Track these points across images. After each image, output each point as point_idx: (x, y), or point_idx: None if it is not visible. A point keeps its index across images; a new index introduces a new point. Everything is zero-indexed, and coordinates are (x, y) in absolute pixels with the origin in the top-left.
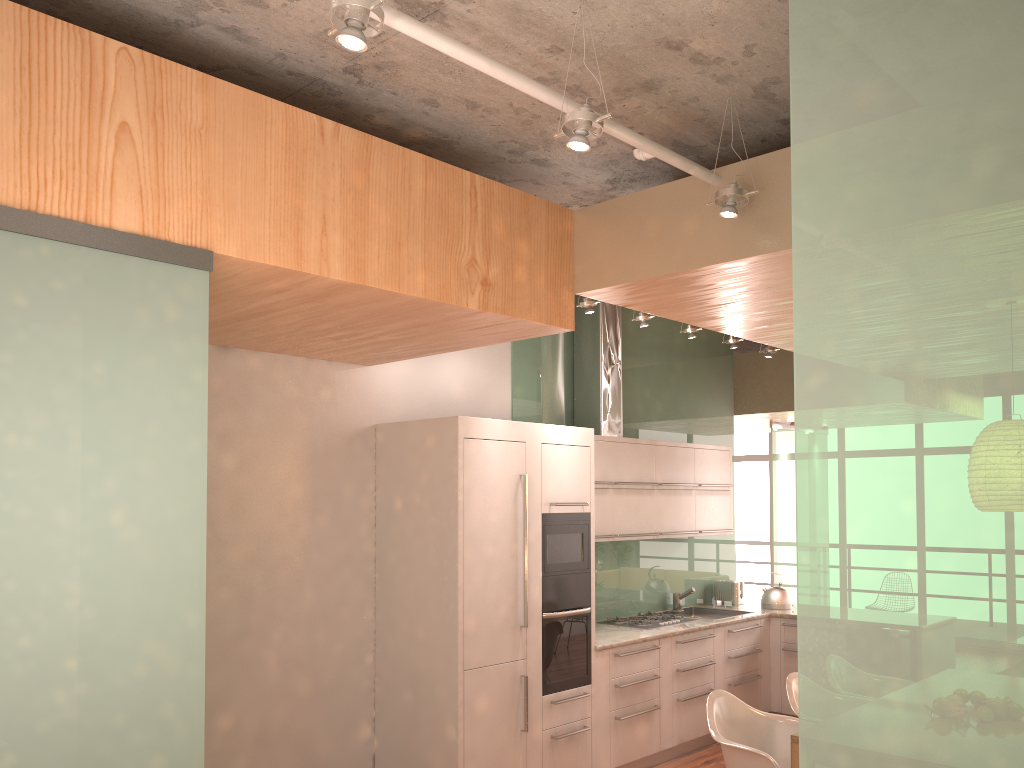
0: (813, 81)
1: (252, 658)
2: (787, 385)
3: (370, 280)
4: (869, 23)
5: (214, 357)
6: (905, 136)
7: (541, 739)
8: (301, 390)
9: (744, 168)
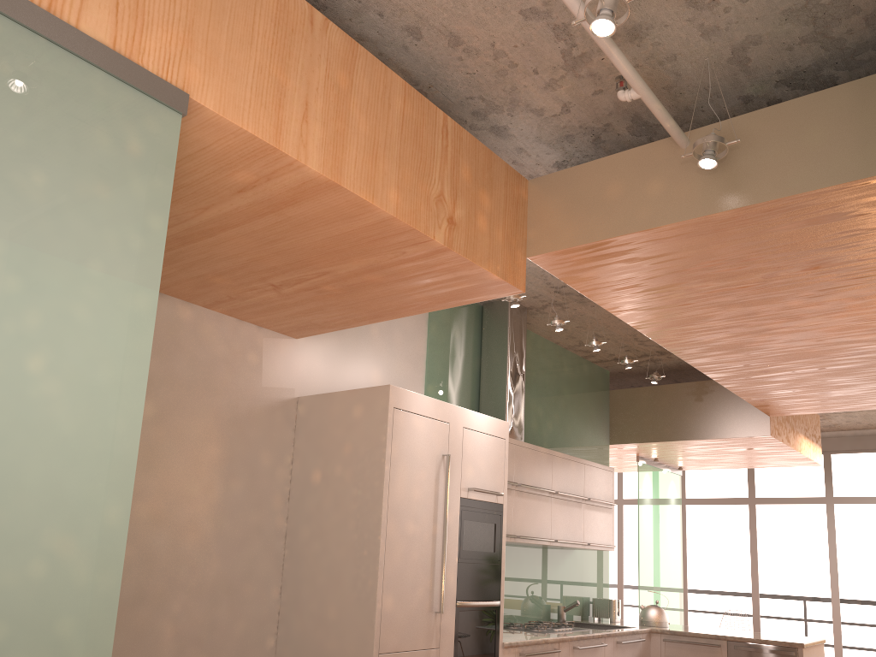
0: None
1: (146, 628)
2: (660, 418)
3: (346, 182)
4: None
5: None
6: None
7: None
8: (228, 350)
9: (715, 130)
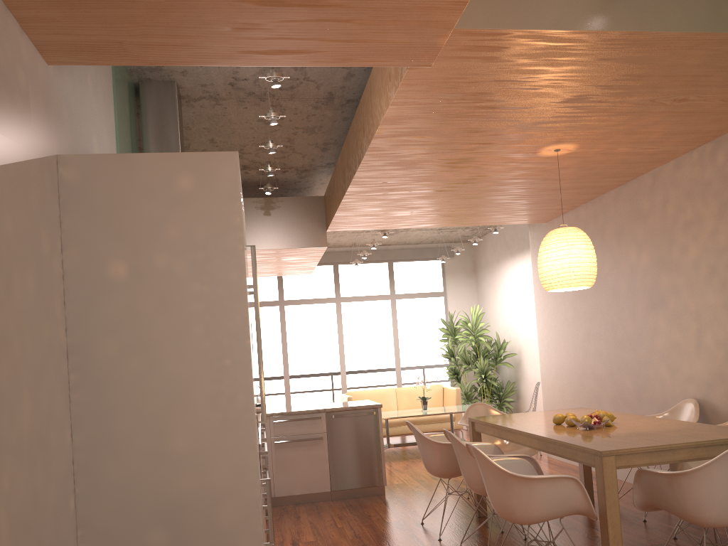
0: None
1: None
2: None
3: None
4: None
5: None
6: None
7: None
8: (2, 53)
9: None
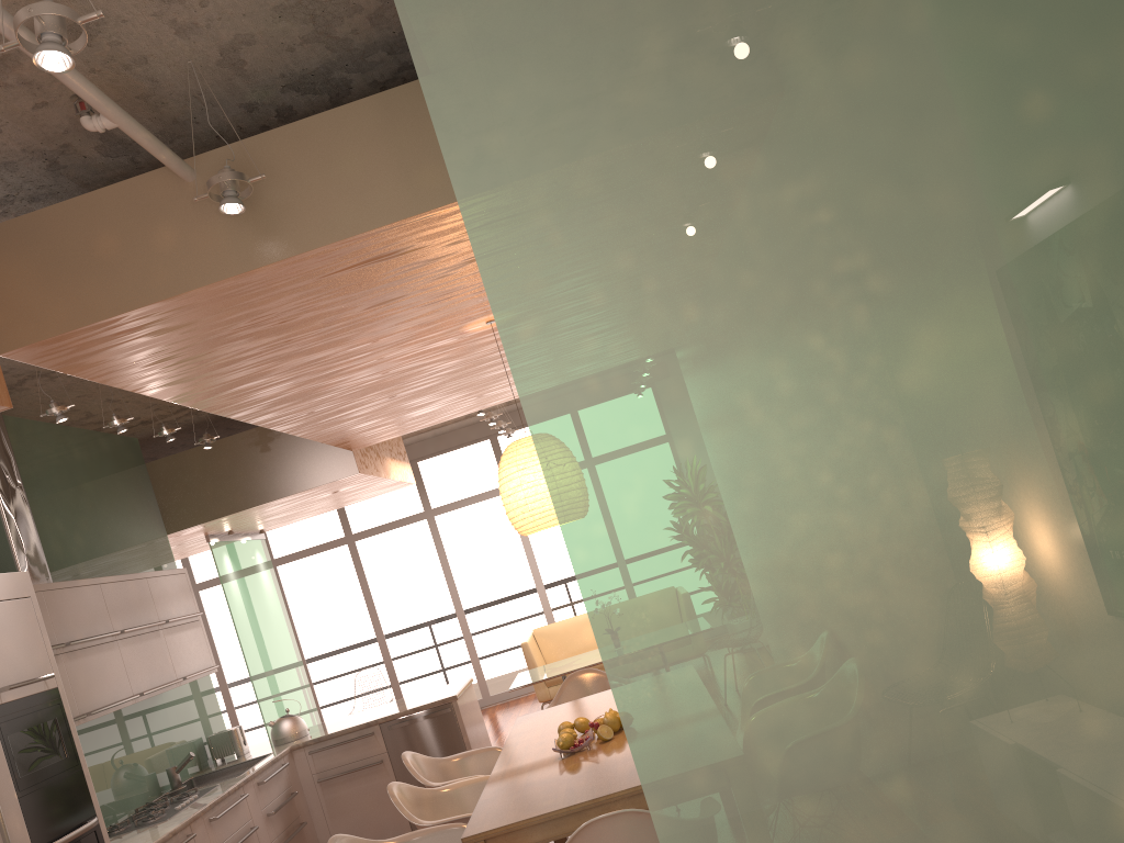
0: None
1: None
2: (224, 484)
3: None
4: None
5: None
6: (554, 24)
7: None
8: None
9: (226, 156)
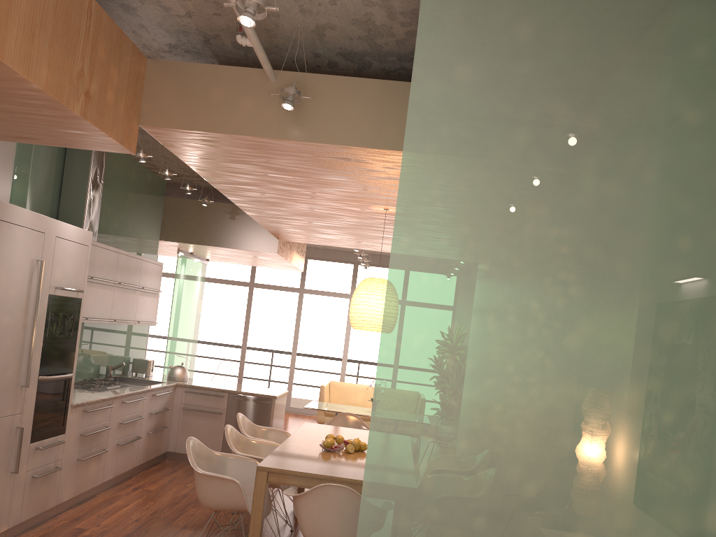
0: (431, 49)
1: None
2: (202, 227)
3: (7, 59)
4: (470, 28)
5: None
6: (481, 106)
7: (25, 479)
8: None
9: (295, 77)
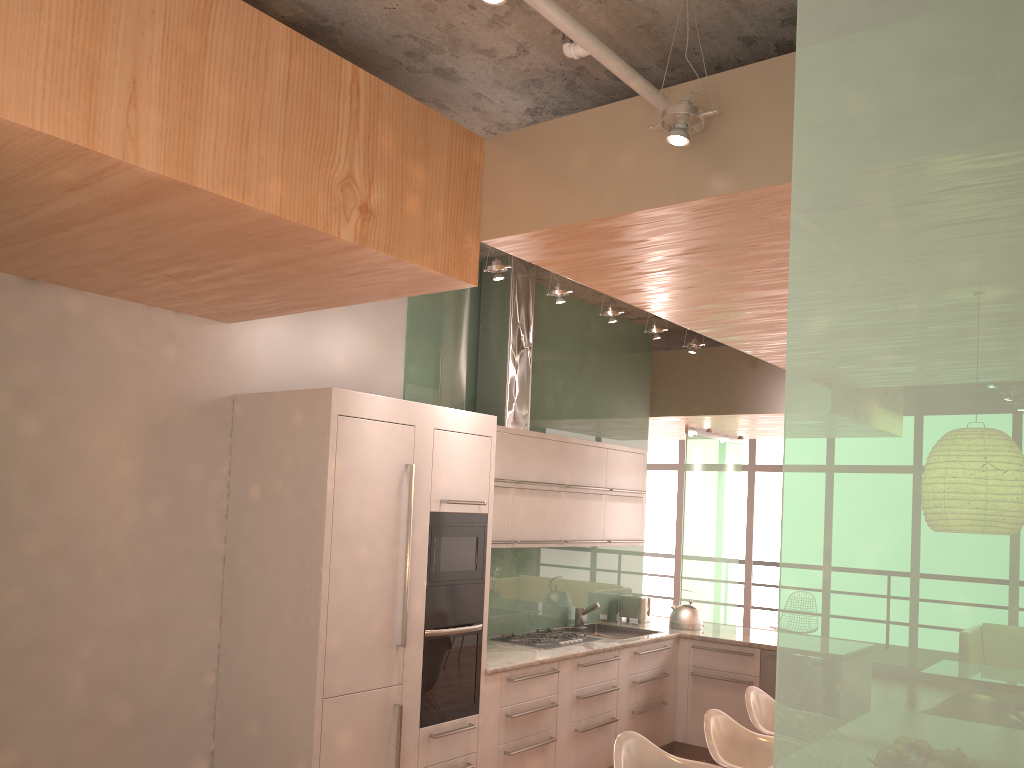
0: None
1: (50, 678)
2: (708, 387)
3: (201, 180)
4: None
5: (17, 292)
6: None
7: None
8: (137, 344)
9: (698, 89)
